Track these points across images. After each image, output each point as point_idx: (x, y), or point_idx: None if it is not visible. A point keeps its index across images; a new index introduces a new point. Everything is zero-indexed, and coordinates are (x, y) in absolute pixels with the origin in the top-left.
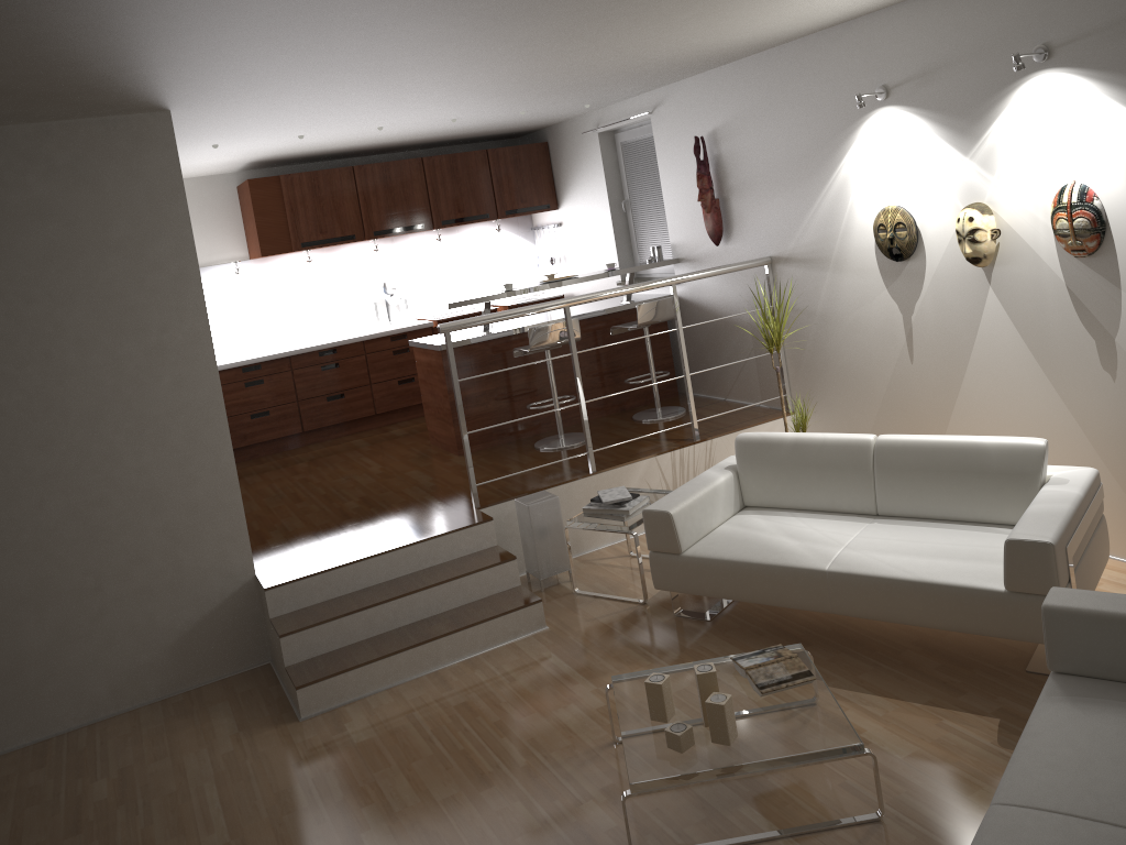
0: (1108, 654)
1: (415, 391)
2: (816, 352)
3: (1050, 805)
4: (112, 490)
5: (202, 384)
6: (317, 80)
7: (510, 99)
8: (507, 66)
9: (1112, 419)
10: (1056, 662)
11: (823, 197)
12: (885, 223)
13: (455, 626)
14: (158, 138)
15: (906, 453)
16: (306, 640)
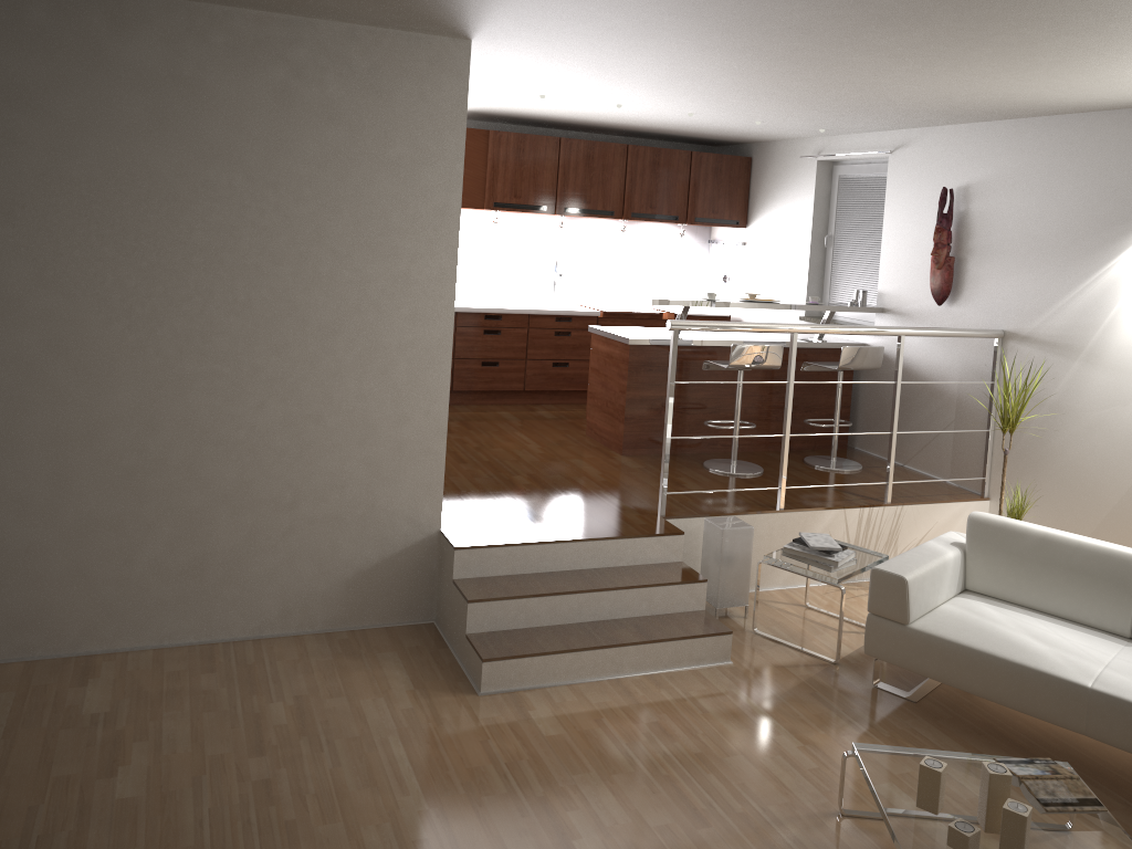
0: None
1: (566, 376)
2: (1036, 442)
3: None
4: (329, 409)
5: (436, 324)
6: (634, 42)
7: (767, 106)
8: (814, 71)
9: None
10: None
11: (1090, 282)
12: None
13: (643, 637)
14: (454, 65)
15: None
16: (491, 612)
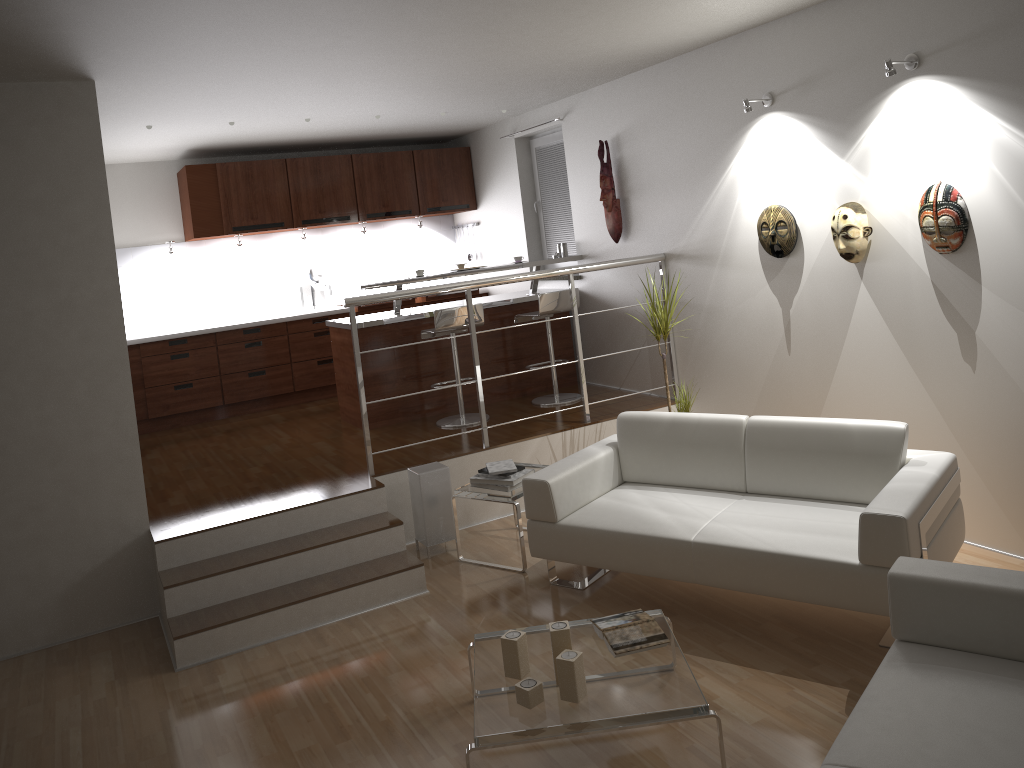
0: (950, 622)
1: (333, 371)
2: (703, 344)
3: (880, 767)
4: (12, 439)
5: (109, 342)
6: (233, 57)
7: (428, 97)
8: (418, 57)
9: (971, 409)
10: (900, 630)
11: (712, 197)
12: (768, 222)
13: (337, 585)
14: (81, 105)
15: (775, 434)
16: (190, 593)
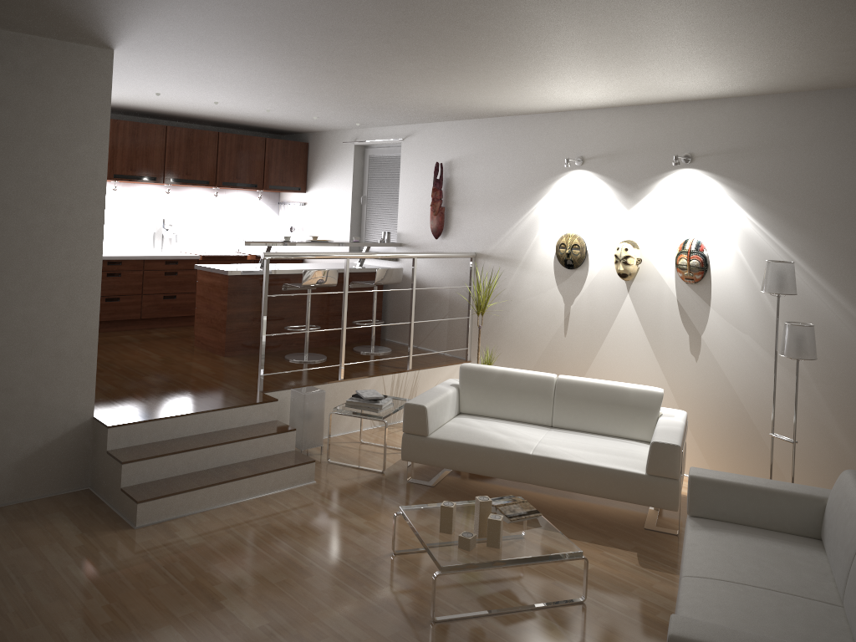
0: (725, 505)
1: (174, 306)
2: (496, 321)
3: (717, 577)
4: None
5: (89, 260)
6: (238, 58)
7: (323, 106)
8: (357, 83)
9: (691, 385)
10: (693, 510)
11: (523, 219)
12: (566, 243)
13: (254, 471)
14: (101, 68)
15: (577, 388)
16: (140, 469)
